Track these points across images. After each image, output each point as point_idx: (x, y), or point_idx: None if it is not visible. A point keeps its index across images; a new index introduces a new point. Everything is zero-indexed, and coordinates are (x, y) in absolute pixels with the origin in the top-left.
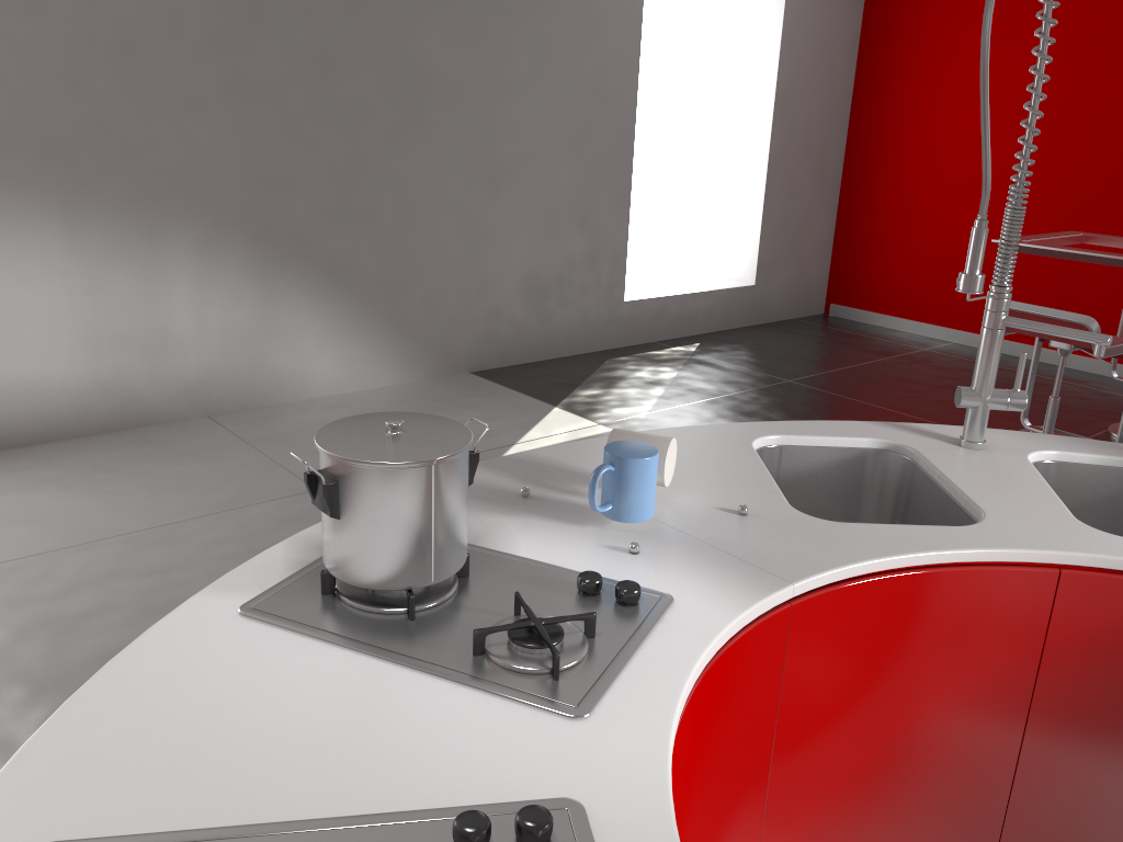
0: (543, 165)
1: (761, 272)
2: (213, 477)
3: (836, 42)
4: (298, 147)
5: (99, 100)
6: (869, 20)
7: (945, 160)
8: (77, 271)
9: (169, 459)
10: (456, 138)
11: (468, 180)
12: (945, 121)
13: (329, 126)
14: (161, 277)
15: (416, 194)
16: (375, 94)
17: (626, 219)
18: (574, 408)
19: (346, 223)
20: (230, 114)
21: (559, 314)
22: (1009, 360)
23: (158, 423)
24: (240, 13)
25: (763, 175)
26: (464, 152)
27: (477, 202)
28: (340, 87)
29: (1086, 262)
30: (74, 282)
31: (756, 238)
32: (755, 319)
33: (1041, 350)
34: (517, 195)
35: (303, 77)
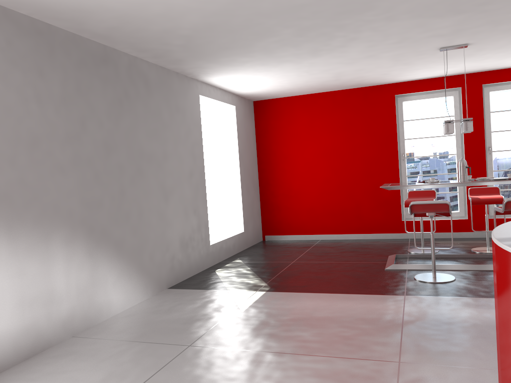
0: (180, 187)
1: (245, 225)
2: (128, 357)
3: (250, 134)
4: (101, 187)
5: (22, 169)
6: (257, 125)
7: (300, 172)
8: (13, 264)
9: (89, 358)
10: (153, 178)
11: (159, 197)
12: (297, 158)
13: (111, 176)
14: (50, 261)
15: (142, 205)
16: (126, 160)
17: (206, 208)
18: (236, 289)
19: (120, 222)
20: (75, 173)
21: (192, 254)
22: (346, 240)
23: (51, 346)
24: (77, 125)
25: (239, 186)
26: (156, 184)
27: (162, 206)
28: (114, 158)
29: (361, 200)
30: (12, 270)
31: (241, 212)
32: (246, 246)
33: (354, 234)
34: (174, 202)
35: (101, 154)
